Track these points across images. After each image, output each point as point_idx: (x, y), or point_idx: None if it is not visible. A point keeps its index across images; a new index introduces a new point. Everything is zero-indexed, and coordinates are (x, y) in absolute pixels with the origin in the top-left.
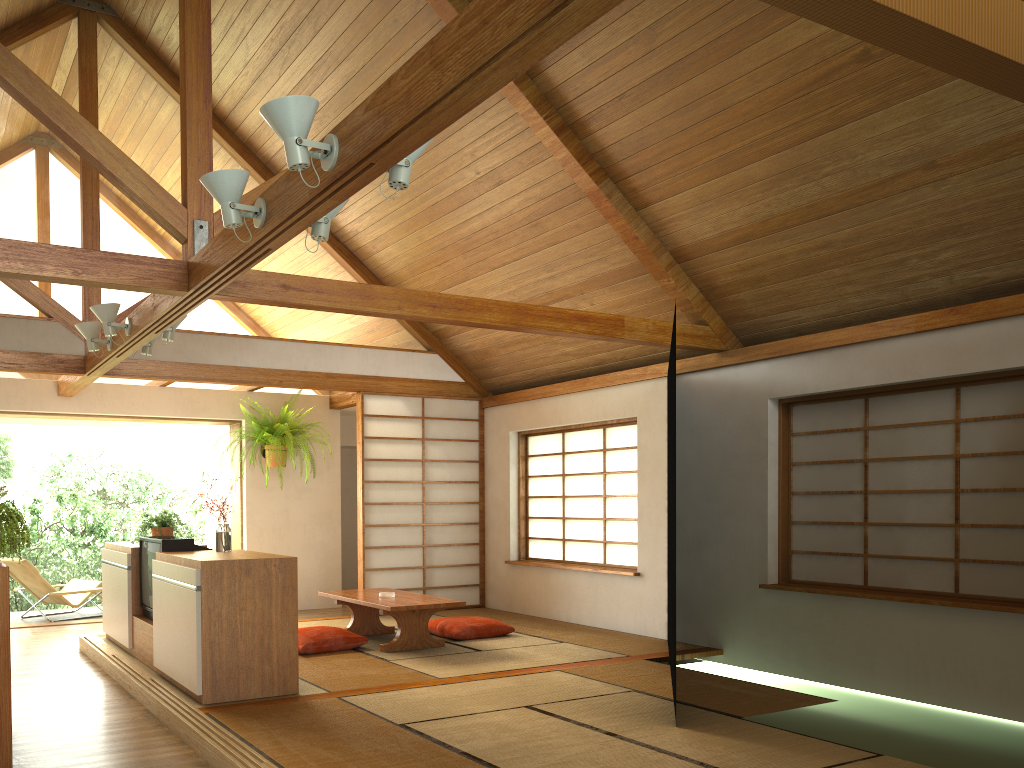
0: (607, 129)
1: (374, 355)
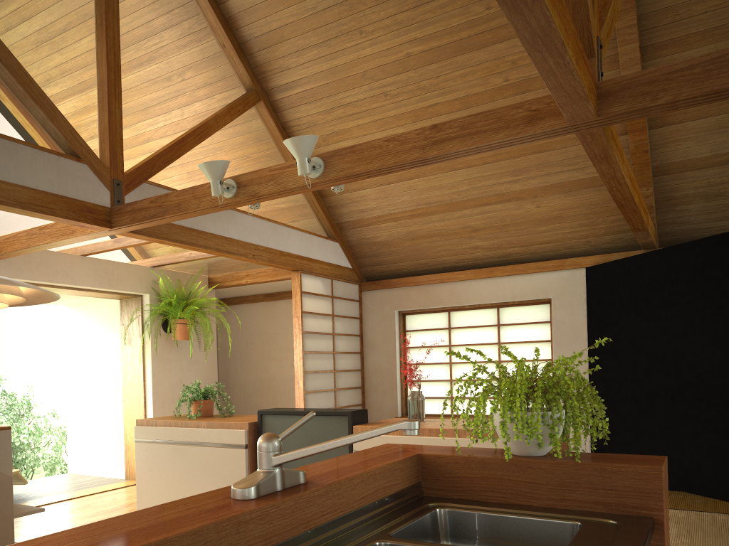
0: (678, 55)
1: (306, 238)
